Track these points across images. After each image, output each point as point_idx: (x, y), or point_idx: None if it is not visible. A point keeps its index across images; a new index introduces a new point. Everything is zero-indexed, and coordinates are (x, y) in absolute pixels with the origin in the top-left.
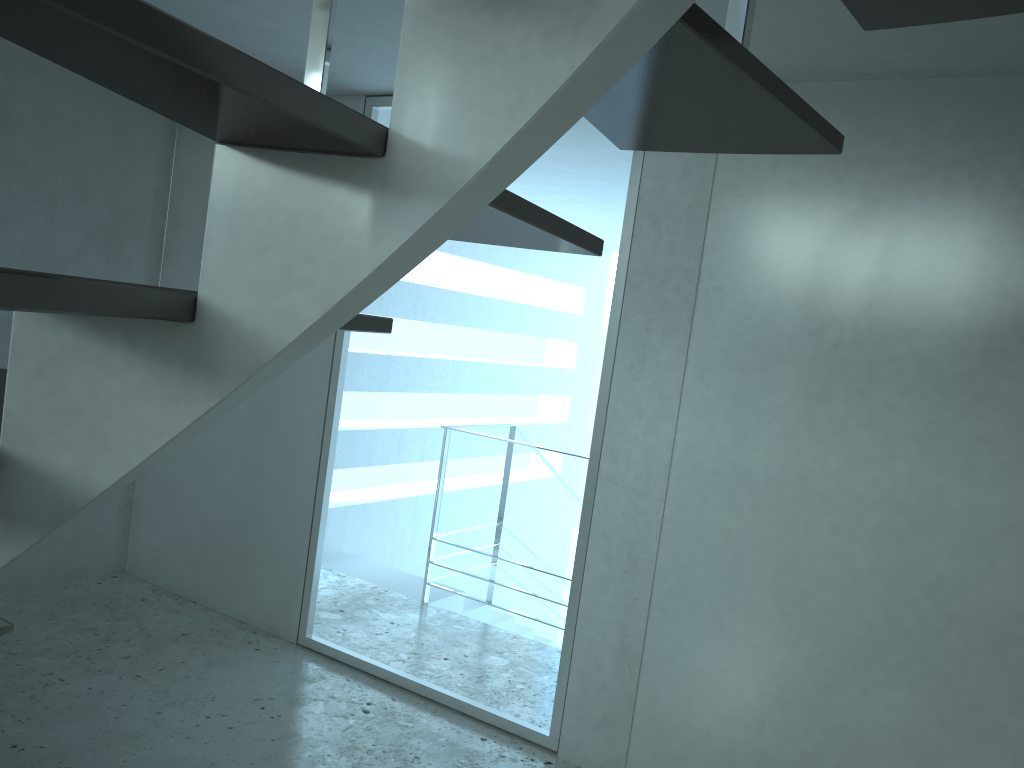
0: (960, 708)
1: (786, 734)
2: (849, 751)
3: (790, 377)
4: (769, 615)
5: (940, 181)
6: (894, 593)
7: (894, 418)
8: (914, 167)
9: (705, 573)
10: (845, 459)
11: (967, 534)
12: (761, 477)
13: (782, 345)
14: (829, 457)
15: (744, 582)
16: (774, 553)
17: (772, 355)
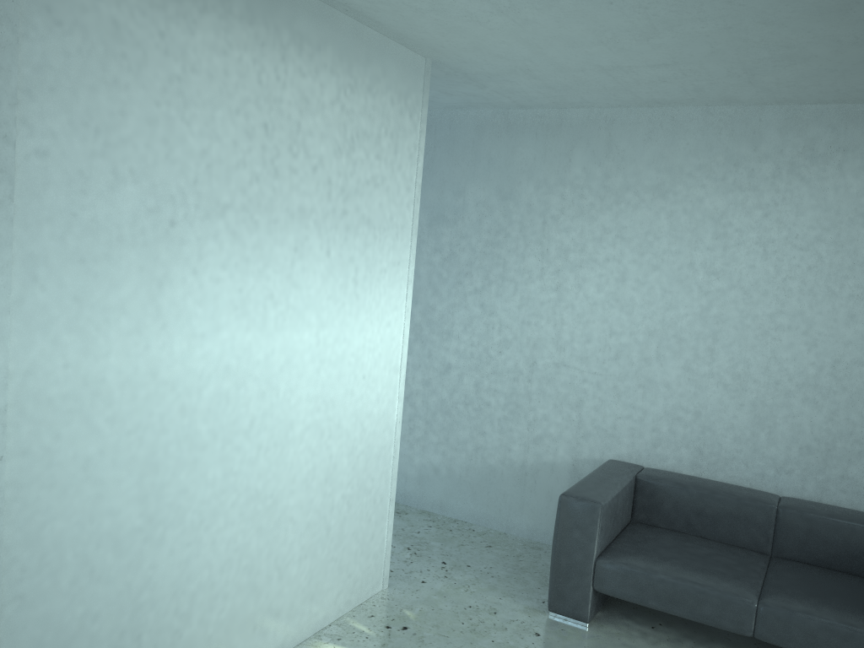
0: (267, 511)
1: (160, 628)
2: (207, 600)
3: (134, 263)
4: (136, 526)
5: (236, 61)
6: (227, 447)
7: (218, 291)
8: (219, 40)
9: (66, 522)
10: (187, 340)
11: (265, 376)
12: (116, 384)
13: (124, 227)
14: (174, 342)
15: (110, 507)
16: (136, 461)
17: (114, 239)
